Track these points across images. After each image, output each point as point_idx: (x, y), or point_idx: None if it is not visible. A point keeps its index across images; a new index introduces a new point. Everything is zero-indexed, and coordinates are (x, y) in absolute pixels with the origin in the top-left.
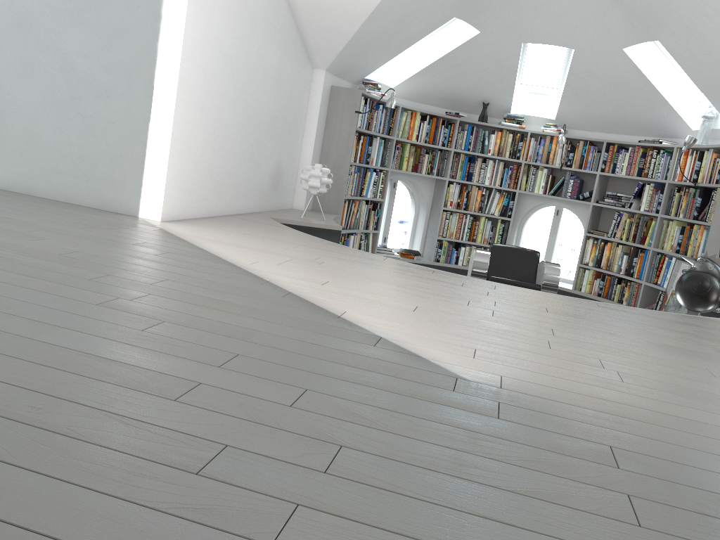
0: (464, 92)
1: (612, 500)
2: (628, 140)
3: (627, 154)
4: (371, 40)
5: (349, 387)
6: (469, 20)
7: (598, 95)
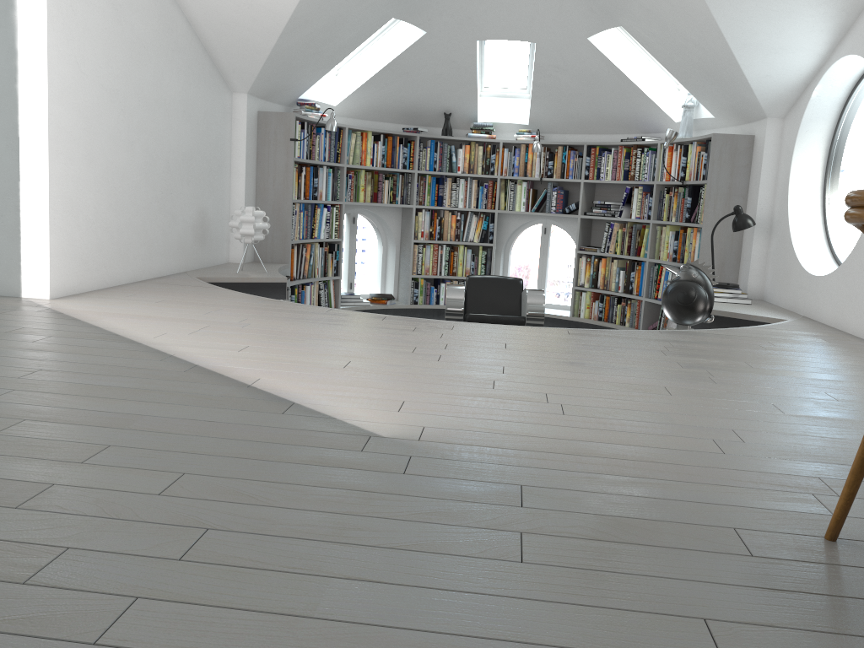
0: (421, 103)
1: (501, 540)
2: (611, 140)
3: (610, 156)
4: (296, 53)
5: (237, 463)
6: (410, 19)
7: (570, 93)
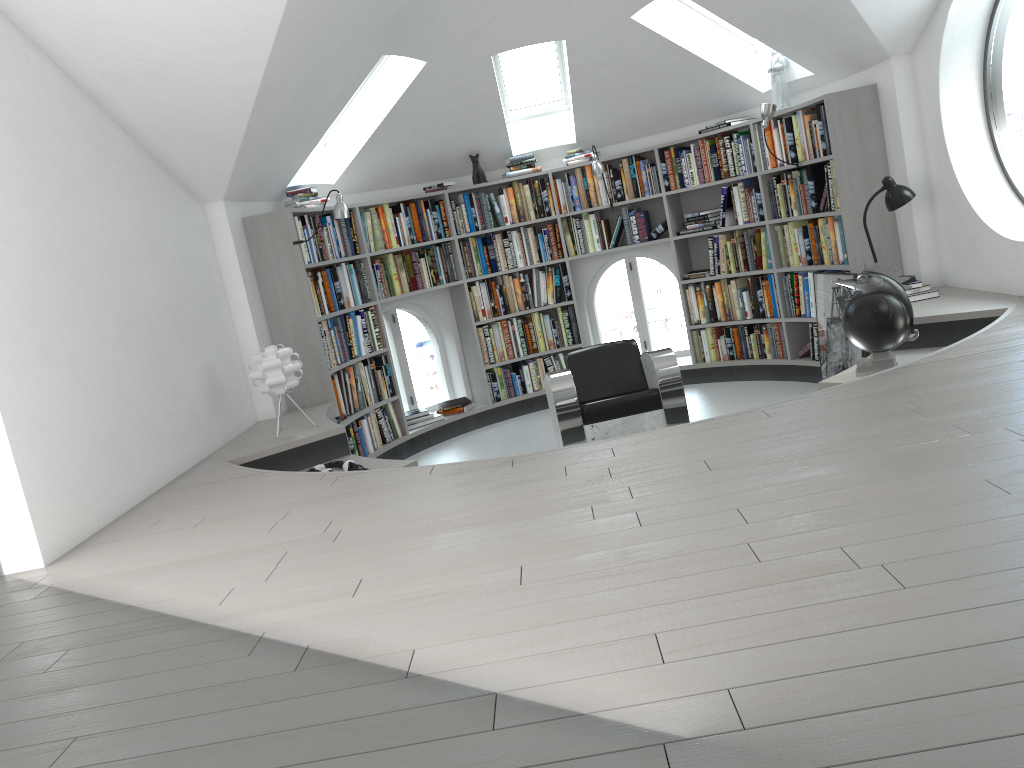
0: (438, 151)
1: None
2: (684, 134)
3: (691, 155)
4: (274, 133)
5: None
6: (404, 51)
7: (621, 90)
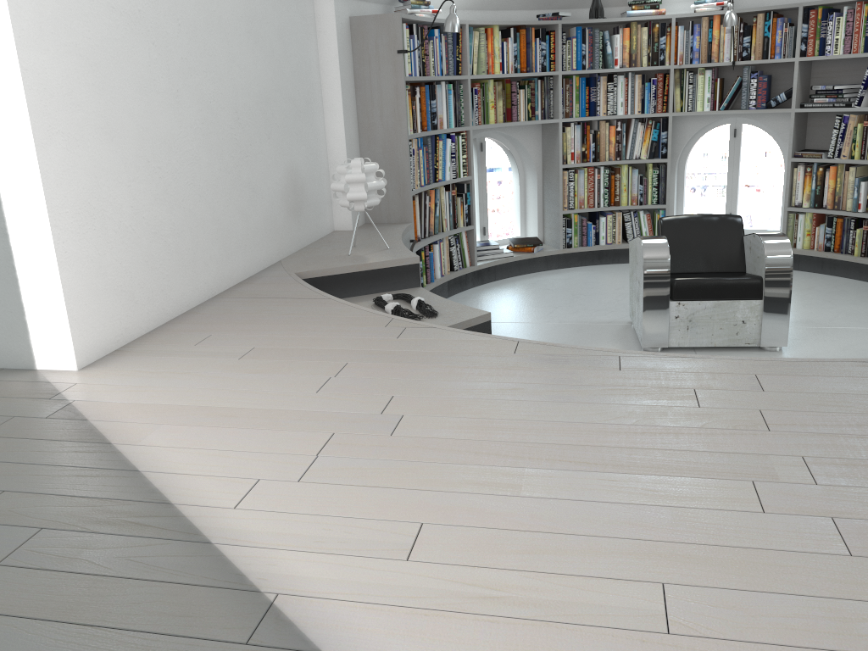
0: None
1: None
2: None
3: (842, 19)
4: None
5: None
6: None
7: None
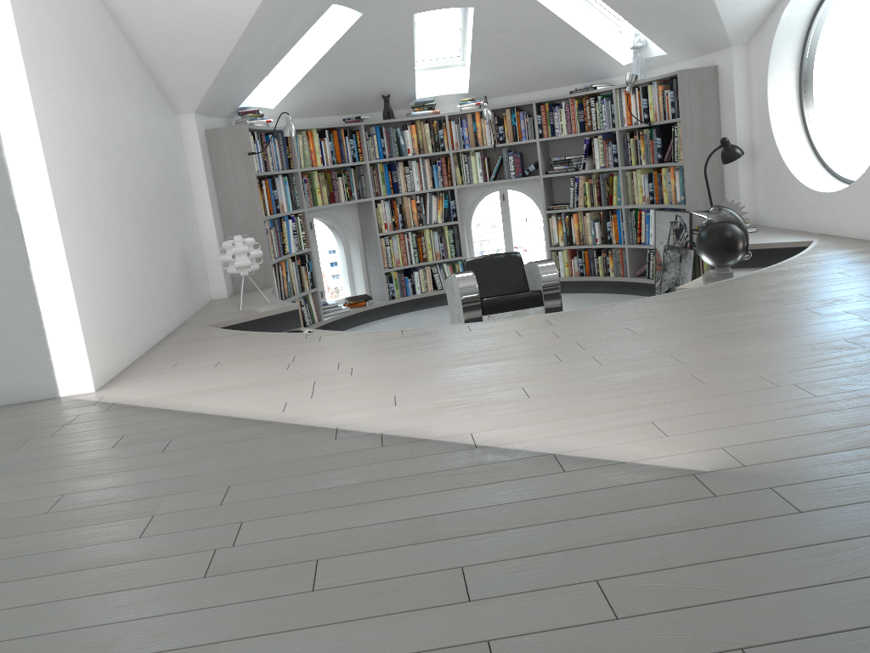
0: (358, 89)
1: None
2: (555, 93)
3: (562, 110)
4: (245, 60)
5: (626, 550)
6: (348, 2)
7: (511, 53)
